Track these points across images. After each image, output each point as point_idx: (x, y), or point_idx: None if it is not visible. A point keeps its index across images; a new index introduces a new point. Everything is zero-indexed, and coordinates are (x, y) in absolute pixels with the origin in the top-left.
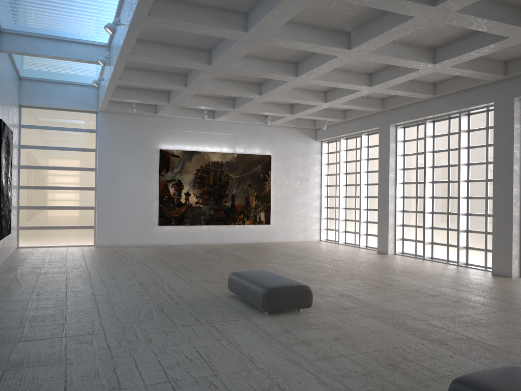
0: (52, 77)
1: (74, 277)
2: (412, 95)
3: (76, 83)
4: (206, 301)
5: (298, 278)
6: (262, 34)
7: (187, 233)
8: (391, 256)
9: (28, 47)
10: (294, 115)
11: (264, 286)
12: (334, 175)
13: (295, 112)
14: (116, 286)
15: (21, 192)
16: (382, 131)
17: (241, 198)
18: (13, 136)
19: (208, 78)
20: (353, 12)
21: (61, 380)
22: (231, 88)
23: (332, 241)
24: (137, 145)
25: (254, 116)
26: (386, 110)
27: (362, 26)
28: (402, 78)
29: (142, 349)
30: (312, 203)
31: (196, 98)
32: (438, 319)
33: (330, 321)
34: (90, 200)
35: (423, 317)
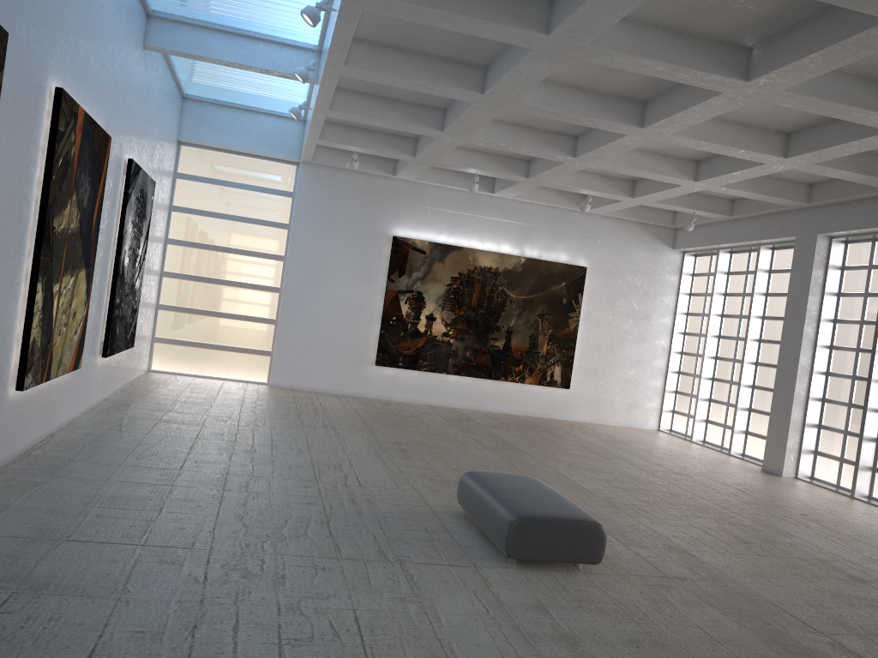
0: (232, 99)
1: (209, 436)
2: (870, 181)
3: (270, 113)
4: (412, 516)
5: (595, 499)
6: (576, 41)
7: (423, 385)
8: (787, 482)
9: (188, 44)
10: (635, 199)
11: (515, 510)
12: (699, 316)
13: (638, 194)
14: (270, 463)
15: (164, 281)
16: (801, 244)
17: (523, 336)
18: (159, 189)
19: (480, 118)
20: (762, 7)
21: (95, 632)
22: (522, 140)
23: (680, 434)
24: (356, 225)
25: (565, 195)
26: (815, 207)
27: (777, 37)
28: (851, 145)
29: (261, 595)
30: (652, 362)
31: (463, 153)
32: (857, 637)
33: (632, 600)
34: (270, 308)
35: (826, 625)
